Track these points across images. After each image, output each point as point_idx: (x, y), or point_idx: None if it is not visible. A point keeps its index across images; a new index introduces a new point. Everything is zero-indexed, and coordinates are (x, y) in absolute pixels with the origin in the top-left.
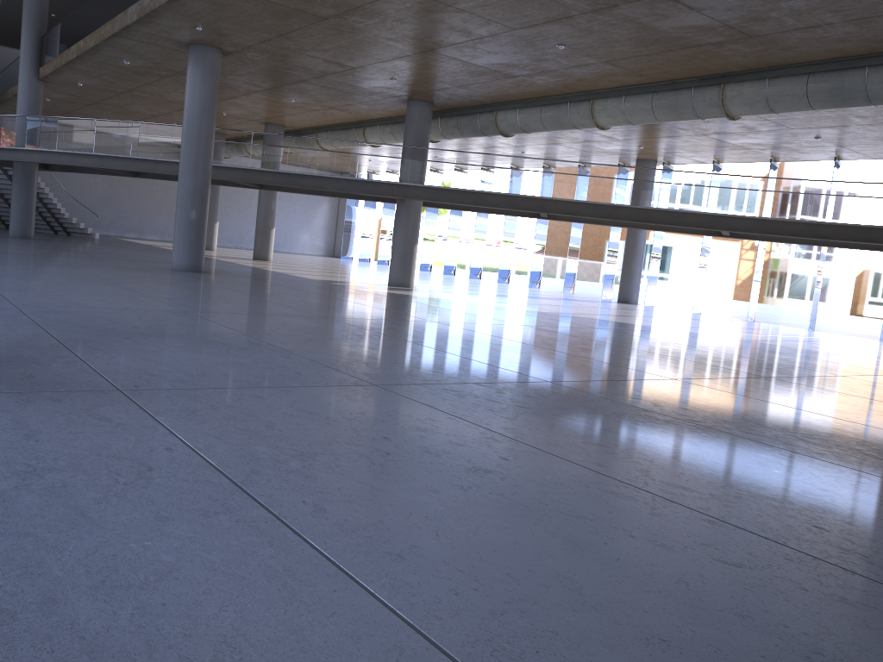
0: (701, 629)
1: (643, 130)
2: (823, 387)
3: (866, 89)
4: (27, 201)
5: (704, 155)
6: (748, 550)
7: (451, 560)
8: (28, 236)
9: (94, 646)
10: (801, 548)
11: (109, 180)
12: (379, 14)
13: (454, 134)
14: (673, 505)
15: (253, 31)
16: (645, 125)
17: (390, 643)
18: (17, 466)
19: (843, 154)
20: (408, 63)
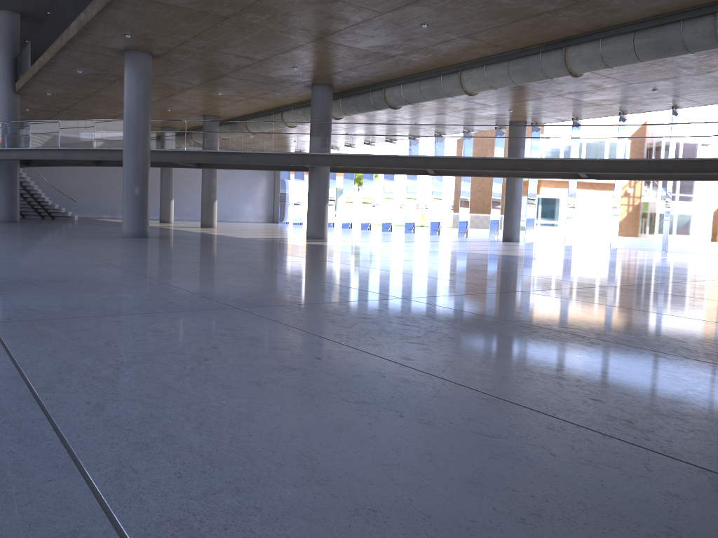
0: (421, 497)
1: (509, 95)
2: (654, 291)
3: (682, 39)
4: (12, 192)
5: (563, 114)
6: (513, 422)
7: (198, 446)
8: (15, 220)
9: None
10: (568, 418)
11: (86, 173)
12: (269, 9)
13: (352, 111)
14: (460, 388)
15: (172, 34)
16: (509, 91)
17: (68, 528)
18: None
19: (679, 103)
20: (303, 52)
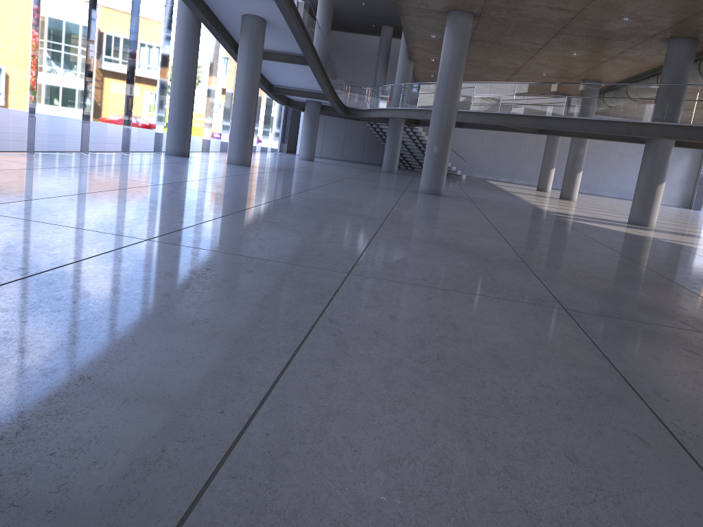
0: None
1: None
2: None
3: None
4: (393, 146)
5: None
6: None
7: None
8: (392, 171)
9: None
10: None
11: (493, 137)
12: None
13: None
14: None
15: None
16: None
17: None
18: None
19: None
20: None
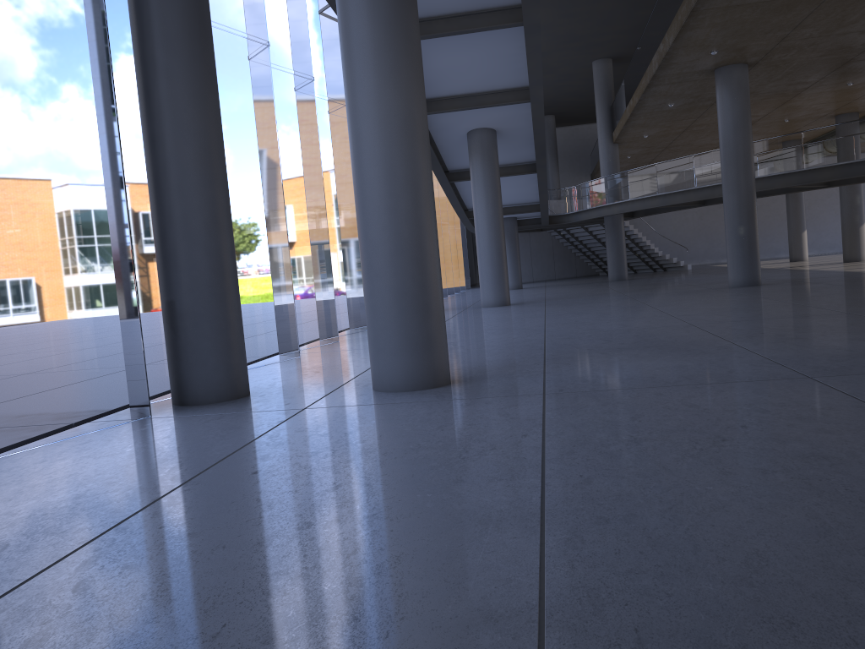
0: None
1: None
2: None
3: None
4: (617, 248)
5: None
6: None
7: (652, 528)
8: (623, 278)
9: (327, 546)
10: None
11: (699, 213)
12: None
13: None
14: None
15: (766, 34)
16: None
17: (506, 576)
18: (411, 445)
19: None
20: None
